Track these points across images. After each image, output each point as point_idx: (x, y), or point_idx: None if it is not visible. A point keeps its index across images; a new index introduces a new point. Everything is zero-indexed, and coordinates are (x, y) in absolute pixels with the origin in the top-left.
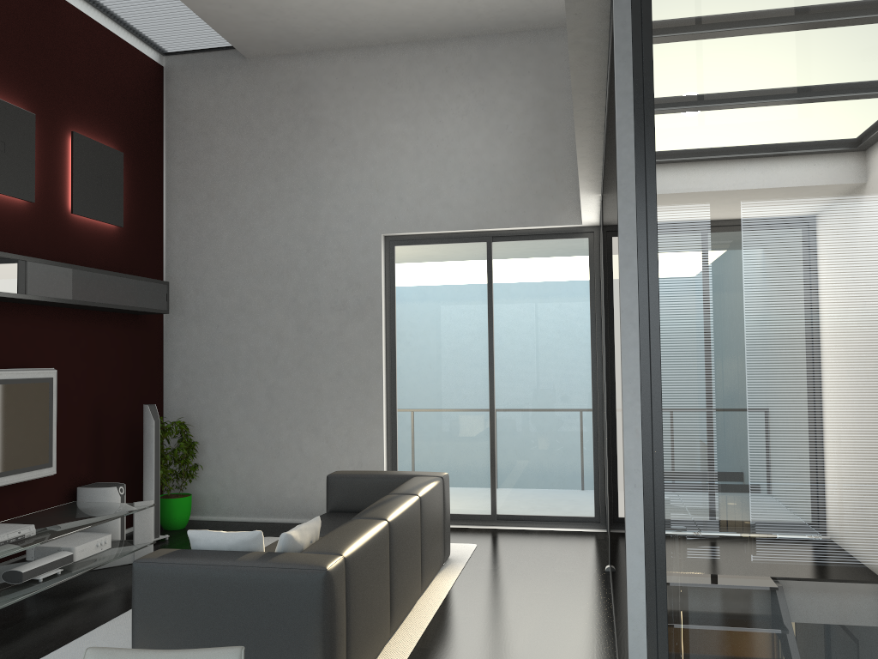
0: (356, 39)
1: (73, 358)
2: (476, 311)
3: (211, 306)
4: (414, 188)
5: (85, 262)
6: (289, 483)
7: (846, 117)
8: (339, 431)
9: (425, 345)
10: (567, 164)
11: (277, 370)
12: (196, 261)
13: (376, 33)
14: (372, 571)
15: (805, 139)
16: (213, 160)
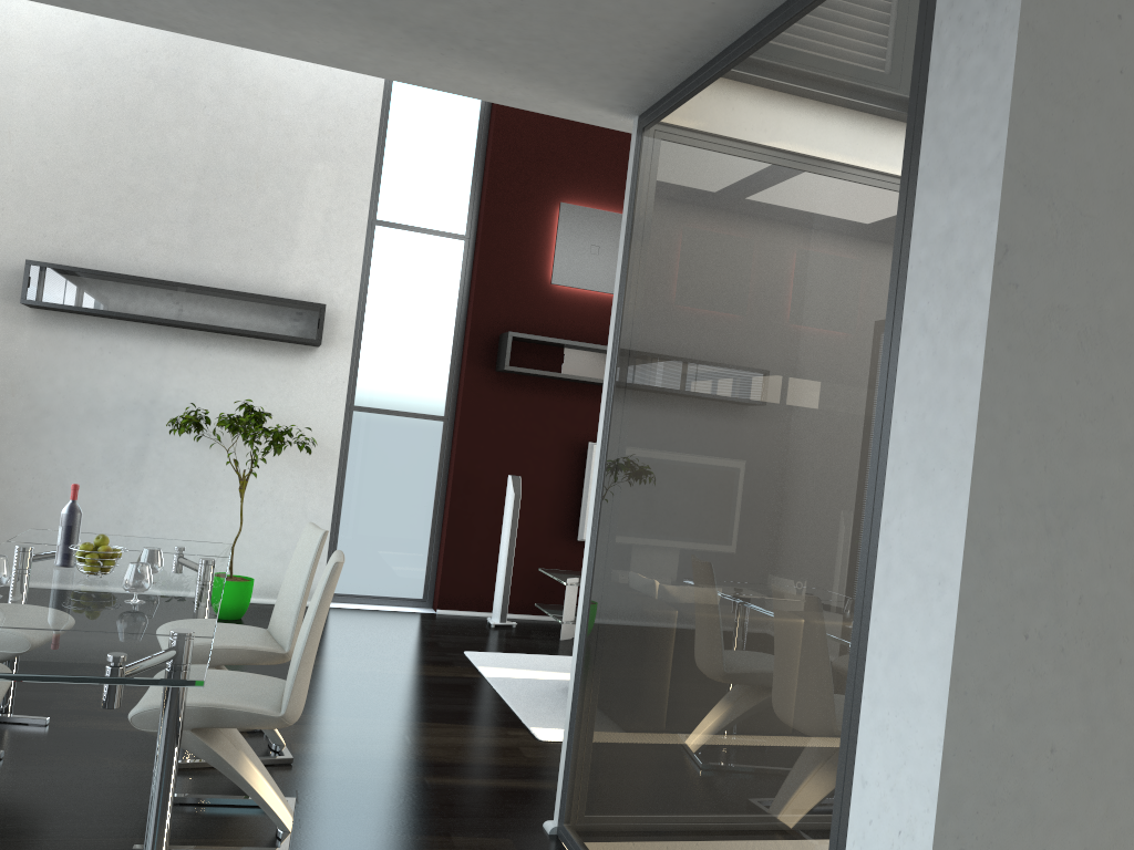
0: None
1: None
2: None
3: None
4: None
5: None
6: None
7: (688, 223)
8: None
9: None
10: None
11: None
12: None
13: None
14: None
15: (672, 246)
16: None
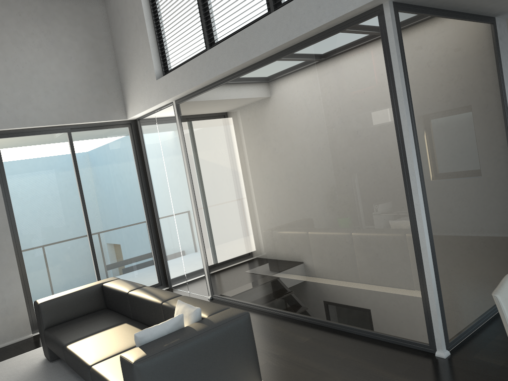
0: None
1: None
2: (69, 178)
3: None
4: (10, 96)
5: None
6: None
7: (442, 71)
8: None
9: (36, 205)
10: (112, 83)
11: None
12: None
13: None
14: None
15: (436, 78)
16: None
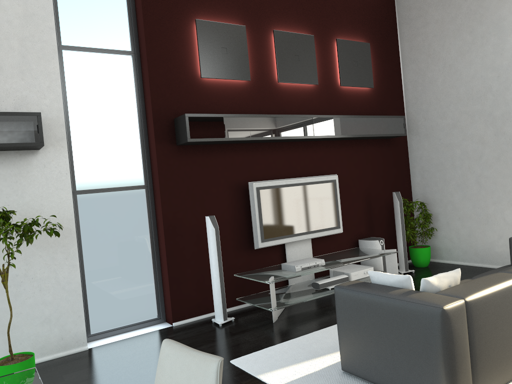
0: None
1: (349, 168)
2: None
3: (434, 127)
4: None
5: (352, 113)
6: (496, 242)
7: None
8: None
9: None
10: None
11: (482, 164)
12: (423, 99)
13: None
14: (503, 313)
15: None
16: (427, 31)
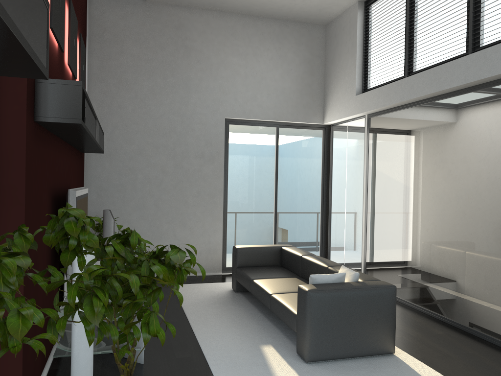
0: (219, 7)
1: (74, 180)
2: (270, 162)
3: (118, 150)
4: (243, 94)
5: None
6: None
7: None
8: (198, 224)
9: (243, 179)
10: (318, 93)
11: (161, 190)
12: (109, 121)
13: (233, 6)
14: None
15: None
16: (121, 59)
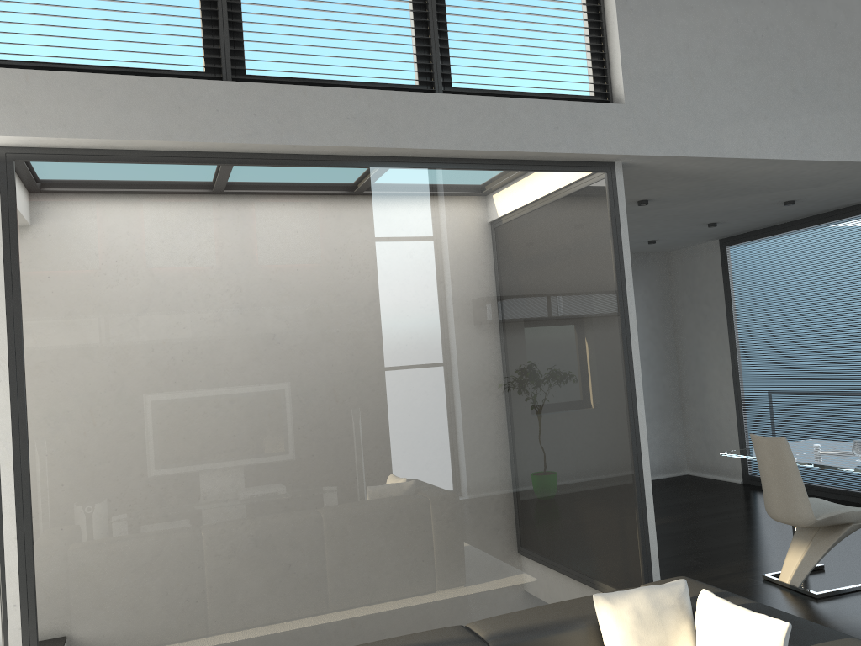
0: None
1: None
2: None
3: None
4: None
5: None
6: None
7: None
8: None
9: None
10: None
11: None
12: None
13: None
14: None
15: None
16: None
